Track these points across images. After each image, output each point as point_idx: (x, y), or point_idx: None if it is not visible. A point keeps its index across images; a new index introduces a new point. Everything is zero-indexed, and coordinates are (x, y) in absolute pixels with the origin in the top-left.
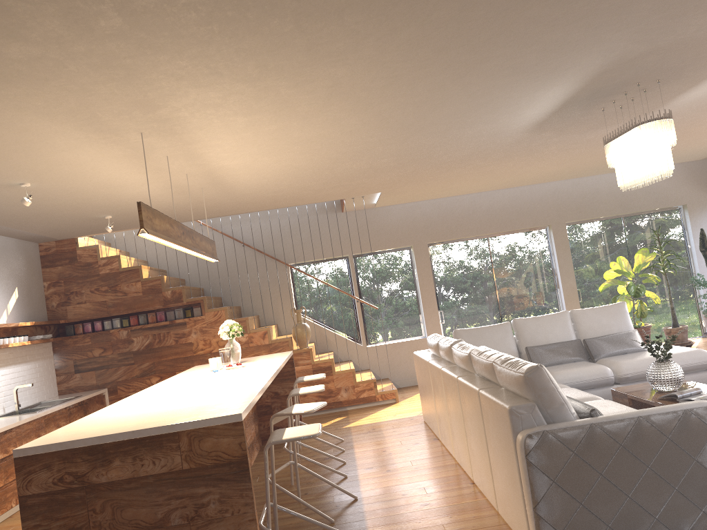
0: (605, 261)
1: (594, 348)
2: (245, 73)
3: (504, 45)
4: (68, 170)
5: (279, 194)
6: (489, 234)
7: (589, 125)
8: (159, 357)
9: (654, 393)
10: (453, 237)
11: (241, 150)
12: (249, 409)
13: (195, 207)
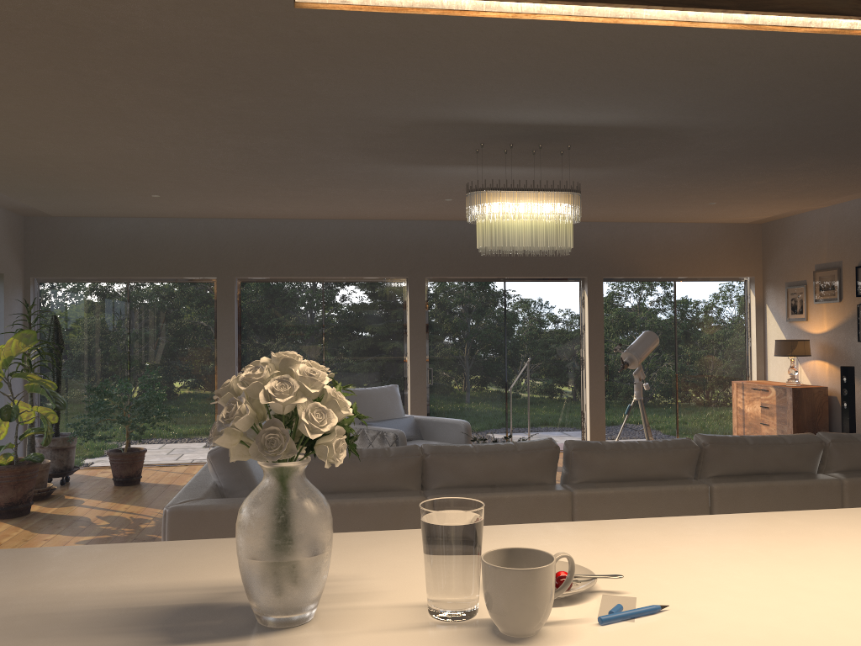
0: None
1: None
2: None
3: (856, 84)
4: None
5: None
6: None
7: (394, 146)
8: None
9: None
10: None
11: None
12: None
13: None
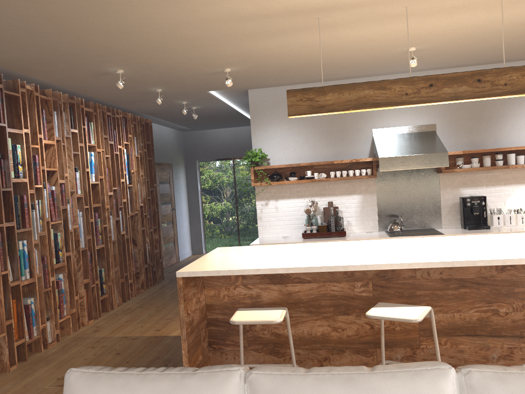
0: None
1: None
2: None
3: None
4: (393, 38)
5: None
6: None
7: None
8: None
9: None
10: None
11: None
12: (212, 274)
13: None
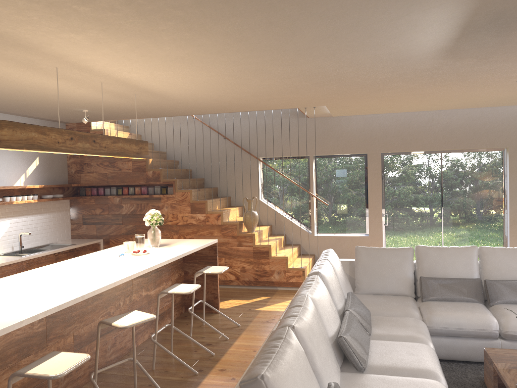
0: None
1: (493, 291)
2: None
3: None
4: None
5: (220, 102)
6: (443, 150)
7: None
8: (140, 222)
9: None
10: (406, 149)
11: (123, 64)
12: None
13: (153, 108)
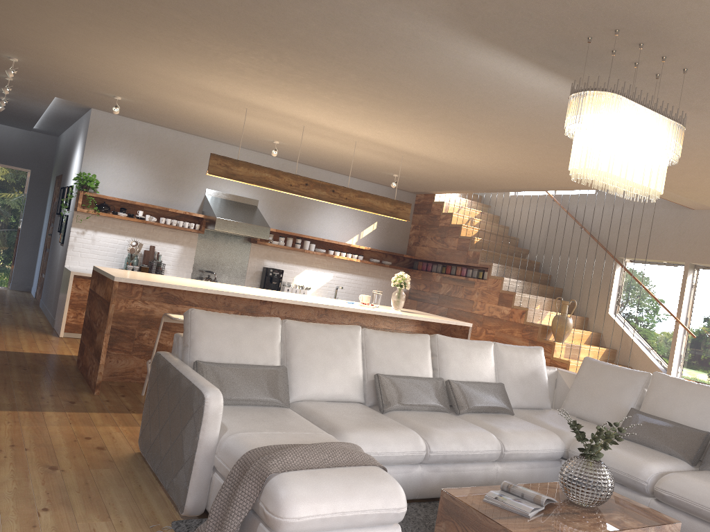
0: None
1: None
2: (195, 68)
3: (285, 27)
4: (274, 133)
5: (502, 171)
6: None
7: None
8: (452, 305)
9: (555, 492)
10: None
11: (341, 123)
12: (146, 284)
13: (449, 175)
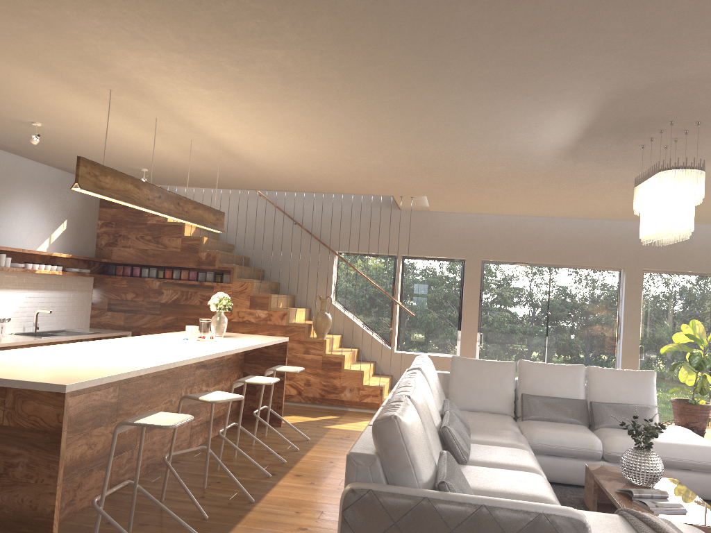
0: (682, 321)
1: (599, 414)
2: (171, 42)
3: (457, 51)
4: (67, 116)
5: (309, 178)
6: (552, 264)
7: (638, 163)
8: (183, 313)
9: (621, 483)
10: (511, 258)
11: (230, 124)
12: (97, 383)
13: (227, 175)
